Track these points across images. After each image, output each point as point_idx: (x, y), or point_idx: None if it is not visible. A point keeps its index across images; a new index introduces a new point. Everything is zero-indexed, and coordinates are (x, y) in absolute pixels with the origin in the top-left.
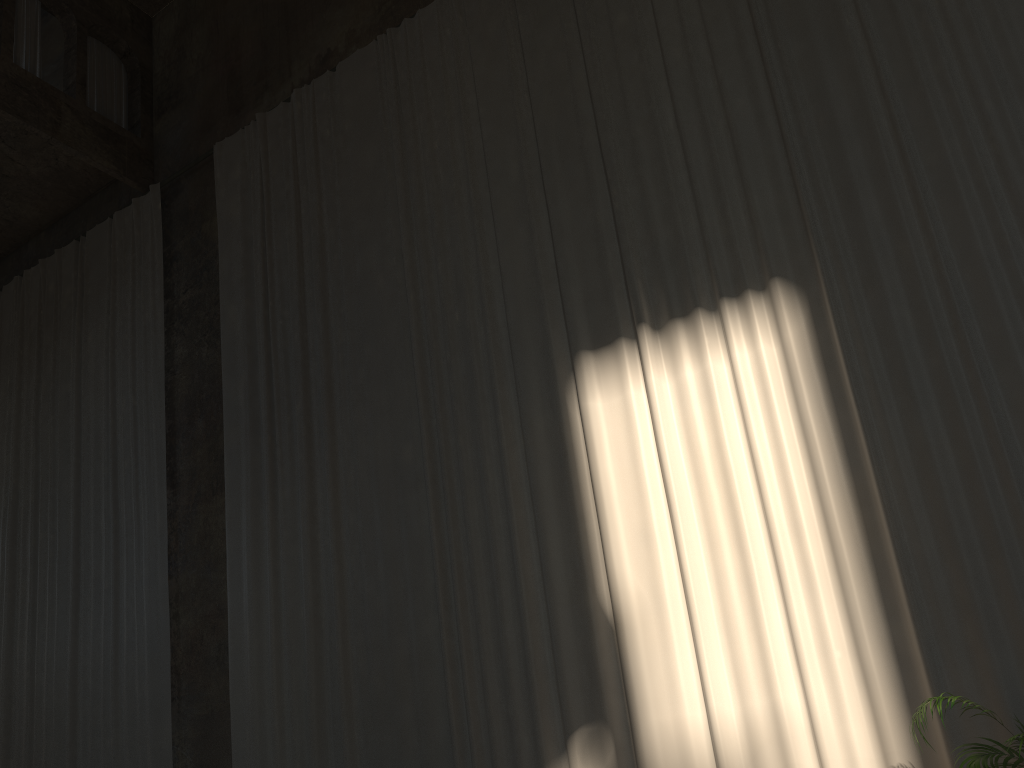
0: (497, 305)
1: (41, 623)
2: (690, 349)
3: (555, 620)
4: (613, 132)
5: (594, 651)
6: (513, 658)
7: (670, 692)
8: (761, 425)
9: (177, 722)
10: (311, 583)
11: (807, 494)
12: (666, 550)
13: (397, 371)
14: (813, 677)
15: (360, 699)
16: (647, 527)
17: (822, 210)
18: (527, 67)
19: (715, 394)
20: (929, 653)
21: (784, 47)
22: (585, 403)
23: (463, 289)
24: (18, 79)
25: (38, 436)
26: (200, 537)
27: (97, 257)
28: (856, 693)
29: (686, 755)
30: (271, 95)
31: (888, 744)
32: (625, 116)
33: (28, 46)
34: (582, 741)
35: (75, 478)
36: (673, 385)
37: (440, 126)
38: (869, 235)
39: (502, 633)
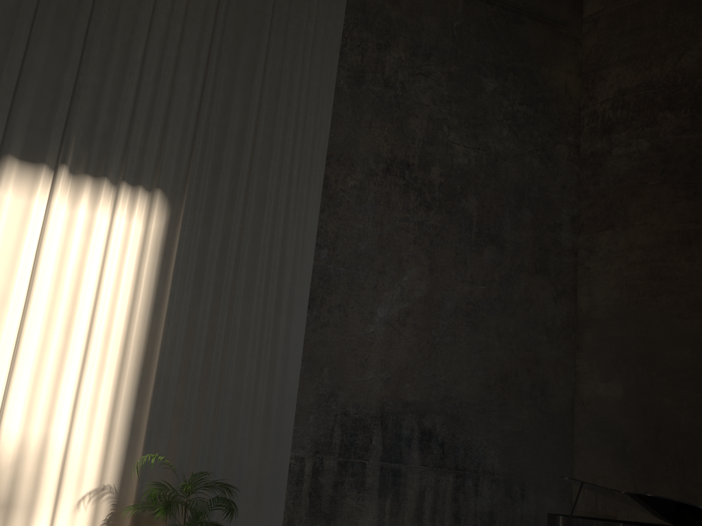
0: None
1: None
2: (89, 199)
3: None
4: (100, 32)
5: None
6: None
7: None
8: (113, 267)
9: None
10: None
11: (122, 319)
12: (14, 314)
13: None
14: (79, 424)
15: None
16: (7, 294)
17: (200, 169)
18: None
19: (93, 235)
20: (151, 429)
21: (221, 67)
22: None
23: None
24: None
25: None
26: None
27: None
28: (100, 440)
29: None
30: None
31: (107, 472)
32: (112, 28)
33: None
34: None
35: None
36: (67, 214)
37: None
38: (217, 198)
39: None
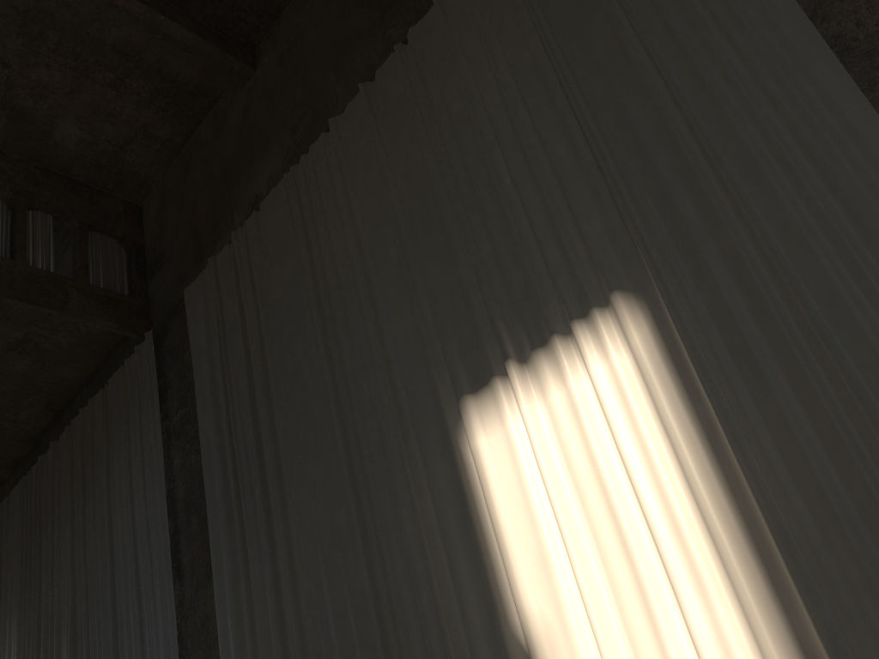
0: (395, 370)
1: None
2: (554, 374)
3: (476, 657)
4: (463, 200)
5: None
6: None
7: None
8: (627, 432)
9: None
10: (280, 650)
11: (681, 492)
12: (563, 571)
13: (326, 445)
14: None
15: None
16: (543, 551)
17: (644, 220)
18: (391, 166)
19: (580, 411)
20: (832, 643)
21: (586, 90)
22: (473, 443)
23: (366, 363)
24: (31, 275)
25: (86, 553)
26: (202, 620)
27: (116, 398)
28: None
29: None
30: (221, 241)
31: None
32: (470, 184)
33: (43, 249)
34: None
35: (110, 584)
36: (545, 410)
37: (335, 232)
38: (689, 232)
39: None
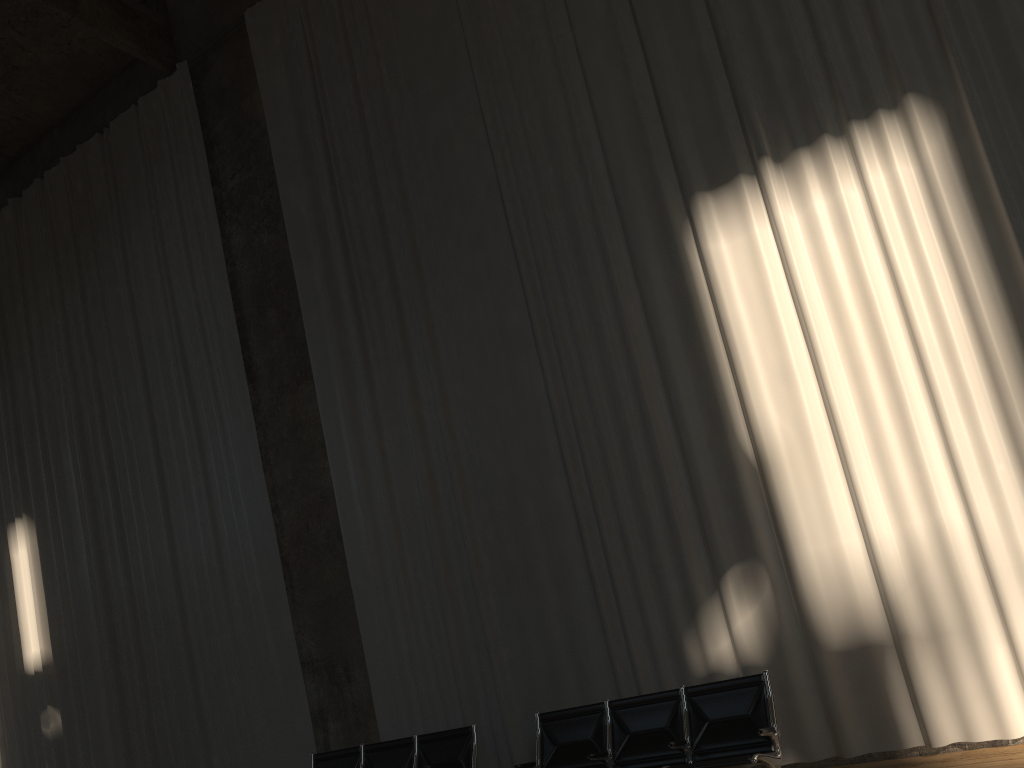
0: (595, 154)
1: (130, 531)
2: (818, 179)
3: (695, 467)
4: None
5: (740, 492)
6: (653, 509)
7: (824, 523)
8: (903, 249)
9: (293, 611)
10: (424, 460)
11: (957, 314)
12: (808, 386)
13: (491, 235)
14: (976, 492)
15: (492, 566)
16: (786, 365)
17: (956, 15)
18: None
19: (850, 222)
20: None
21: None
22: (707, 246)
23: (556, 141)
24: None
25: (92, 345)
26: (290, 428)
27: (127, 149)
28: (1021, 502)
29: (846, 580)
30: None
31: None
32: None
33: None
34: (735, 579)
35: (143, 383)
36: (801, 218)
37: None
38: (1012, 37)
39: (639, 486)
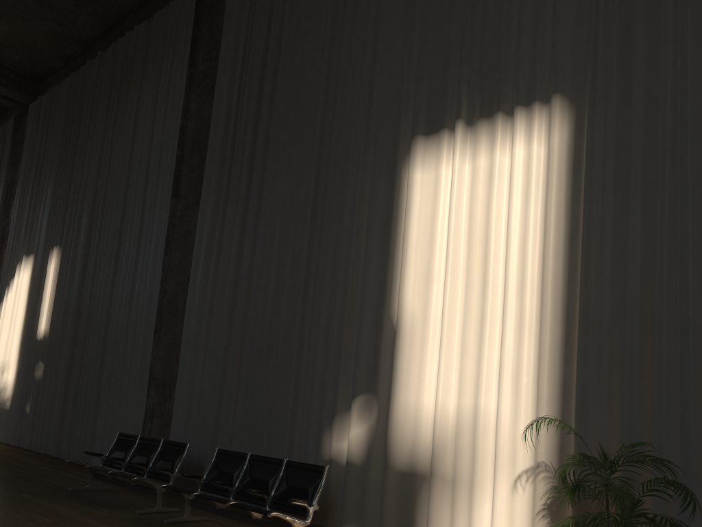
0: (375, 94)
1: (98, 271)
2: (487, 143)
3: (361, 322)
4: None
5: (379, 347)
6: (333, 342)
7: (417, 383)
8: (519, 207)
9: (157, 345)
10: (234, 272)
11: (536, 263)
12: (438, 287)
13: (306, 135)
14: (504, 392)
15: (248, 351)
16: (429, 269)
17: (604, 42)
18: None
19: (494, 179)
20: (581, 391)
21: None
22: (411, 174)
23: (355, 80)
24: None
25: (112, 152)
26: (185, 232)
27: (157, 33)
28: (530, 408)
29: (417, 426)
30: None
31: (538, 446)
32: None
33: None
34: (360, 403)
35: (125, 182)
36: (470, 169)
37: None
38: (632, 66)
39: (330, 325)
